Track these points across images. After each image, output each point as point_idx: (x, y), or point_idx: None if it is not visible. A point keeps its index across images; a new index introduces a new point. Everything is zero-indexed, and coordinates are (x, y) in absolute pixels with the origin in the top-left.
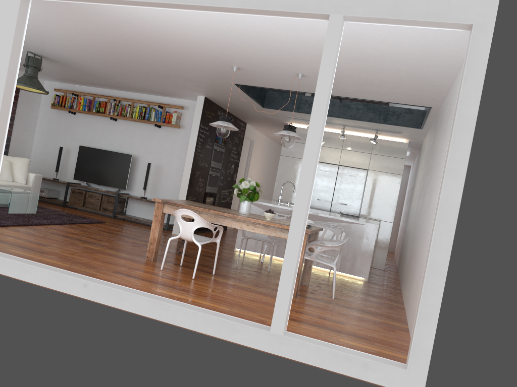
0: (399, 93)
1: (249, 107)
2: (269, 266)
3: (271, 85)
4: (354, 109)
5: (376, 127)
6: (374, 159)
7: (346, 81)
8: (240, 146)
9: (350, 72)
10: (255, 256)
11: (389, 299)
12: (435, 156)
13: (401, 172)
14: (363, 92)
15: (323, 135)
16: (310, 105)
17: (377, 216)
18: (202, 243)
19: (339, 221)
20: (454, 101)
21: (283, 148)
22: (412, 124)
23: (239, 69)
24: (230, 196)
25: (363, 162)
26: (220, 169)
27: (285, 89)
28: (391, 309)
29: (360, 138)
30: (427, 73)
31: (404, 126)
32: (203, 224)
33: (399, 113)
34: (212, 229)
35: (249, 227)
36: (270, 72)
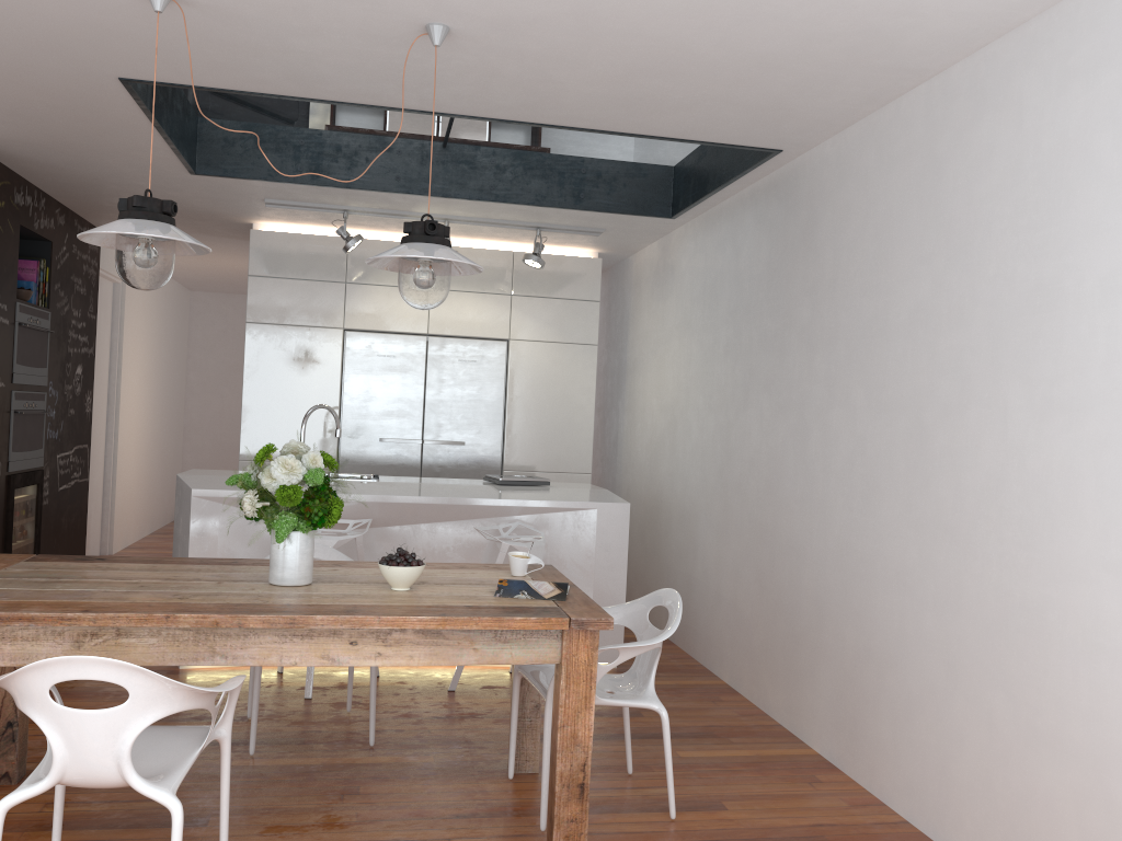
0: (735, 105)
1: (139, 174)
2: (374, 728)
3: (279, 83)
4: (489, 168)
5: (540, 221)
6: (522, 311)
7: (596, 58)
8: (91, 304)
9: (649, 16)
10: (265, 674)
11: (751, 733)
12: (885, 295)
13: (593, 338)
14: (614, 105)
15: (371, 253)
16: (352, 161)
17: (549, 462)
18: (178, 784)
19: (518, 511)
20: (1067, 109)
21: (254, 300)
22: (649, 207)
23: (171, 4)
24: (84, 464)
25: (495, 320)
26: (45, 388)
27: (323, 100)
28: (816, 782)
29: (476, 255)
30: (927, 21)
31: (630, 214)
32: (174, 703)
33: (611, 176)
34: (211, 703)
35: (363, 650)
36: (312, 19)
